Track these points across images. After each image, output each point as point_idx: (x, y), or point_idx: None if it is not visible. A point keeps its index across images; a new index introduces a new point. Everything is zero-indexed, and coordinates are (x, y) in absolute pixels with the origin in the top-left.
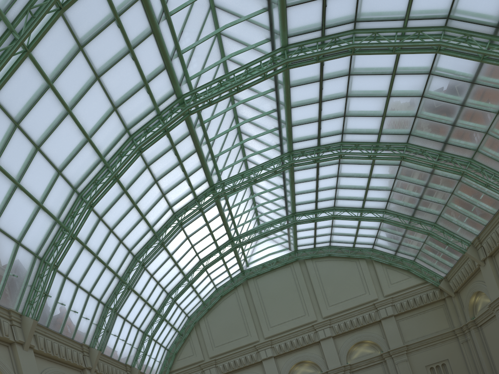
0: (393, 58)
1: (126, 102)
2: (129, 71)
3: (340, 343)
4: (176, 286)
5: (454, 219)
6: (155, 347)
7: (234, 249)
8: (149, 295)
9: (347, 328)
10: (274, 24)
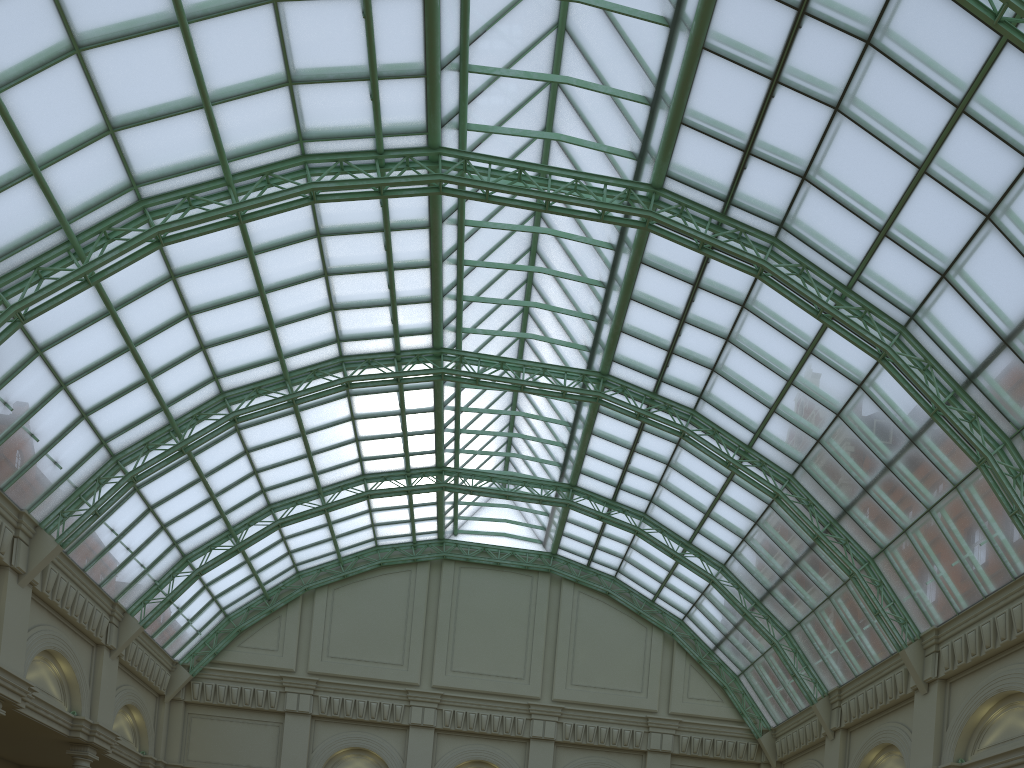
0: (816, 326)
1: (318, 87)
2: (348, 33)
3: (565, 760)
4: (292, 498)
5: (818, 642)
6: (199, 598)
7: (437, 490)
8: (225, 488)
9: (586, 738)
10: (652, 136)
